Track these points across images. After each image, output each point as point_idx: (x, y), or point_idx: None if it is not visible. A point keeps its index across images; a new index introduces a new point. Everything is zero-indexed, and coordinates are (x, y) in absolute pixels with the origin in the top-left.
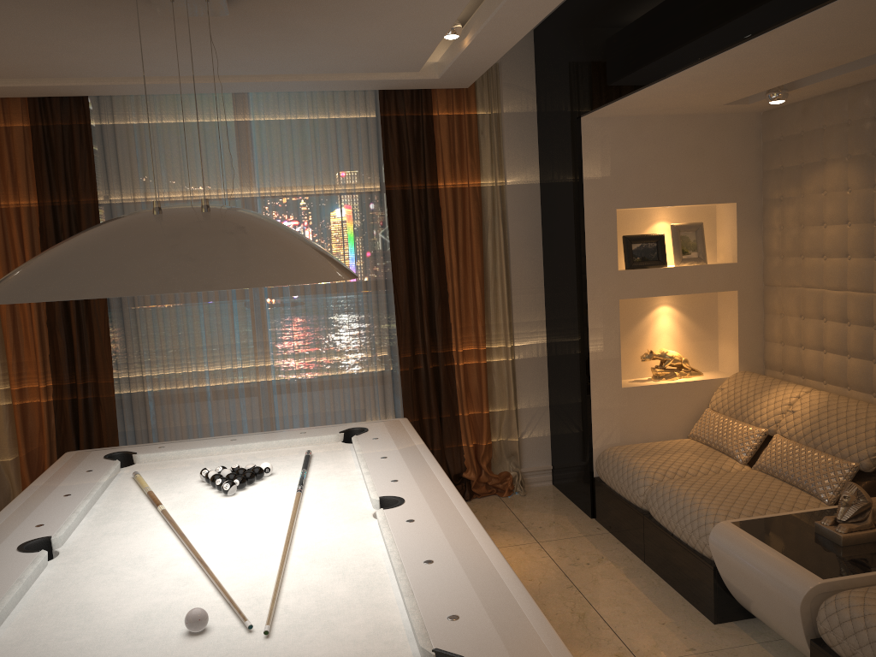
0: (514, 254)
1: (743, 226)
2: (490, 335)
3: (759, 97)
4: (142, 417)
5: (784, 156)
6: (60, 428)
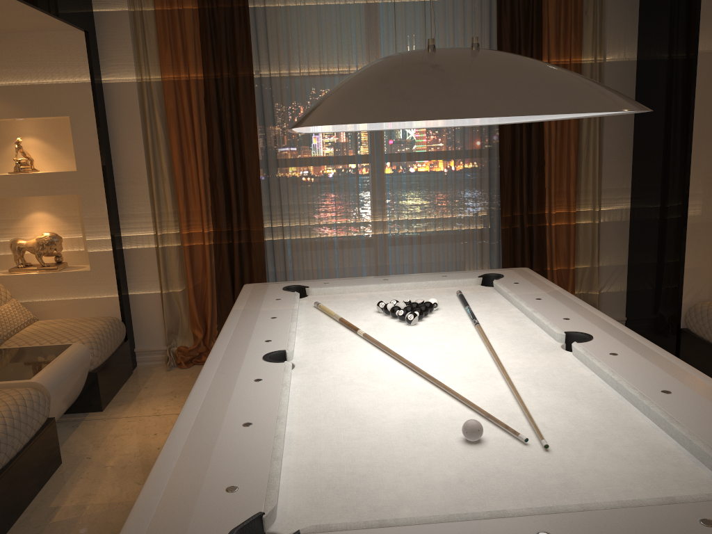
0: (607, 126)
1: None
2: (579, 200)
3: None
4: (281, 261)
5: None
6: (218, 266)
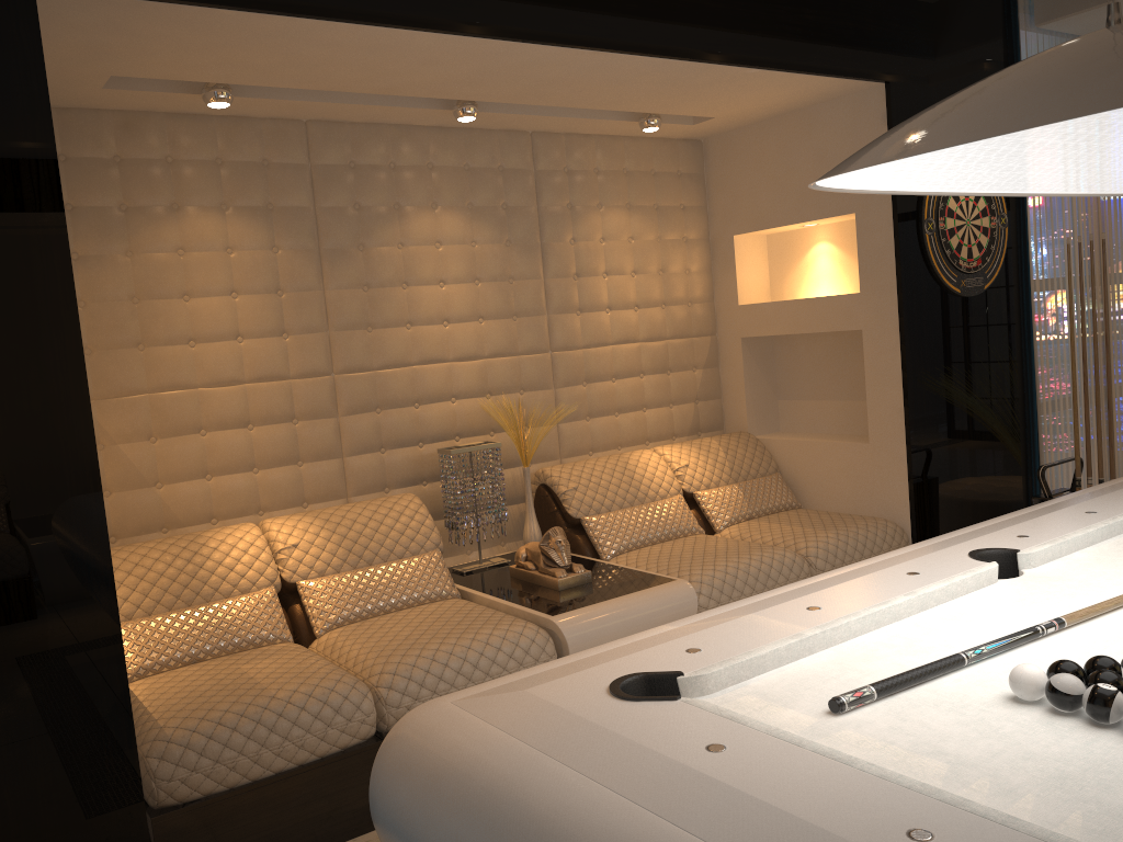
0: None
1: None
2: None
3: (132, 85)
4: None
5: (81, 188)
6: None
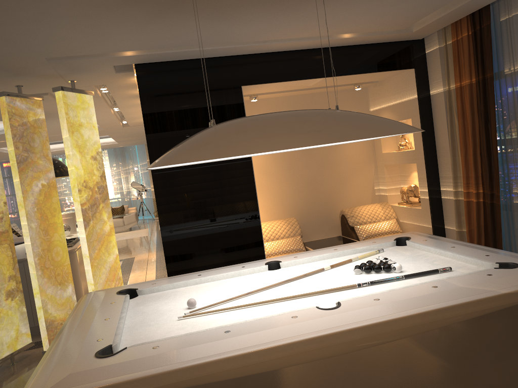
0: None
1: None
2: None
3: None
4: None
5: None
6: (484, 218)
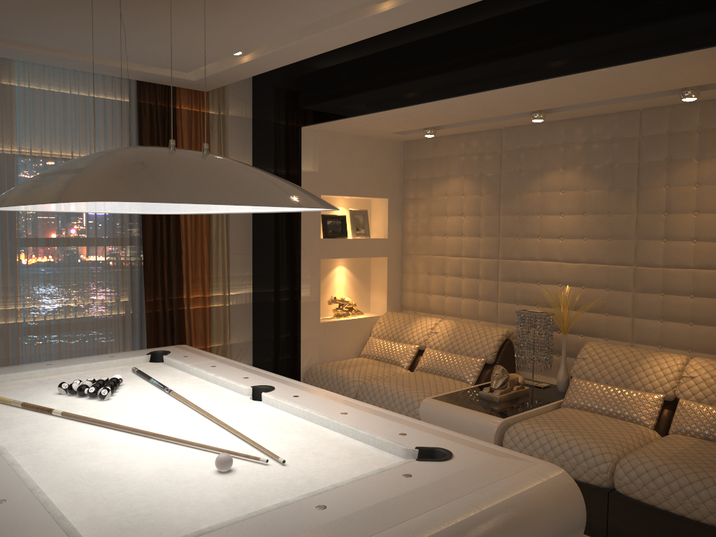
0: (232, 223)
1: (391, 214)
2: (212, 286)
3: (412, 132)
4: None
5: (419, 171)
6: None
